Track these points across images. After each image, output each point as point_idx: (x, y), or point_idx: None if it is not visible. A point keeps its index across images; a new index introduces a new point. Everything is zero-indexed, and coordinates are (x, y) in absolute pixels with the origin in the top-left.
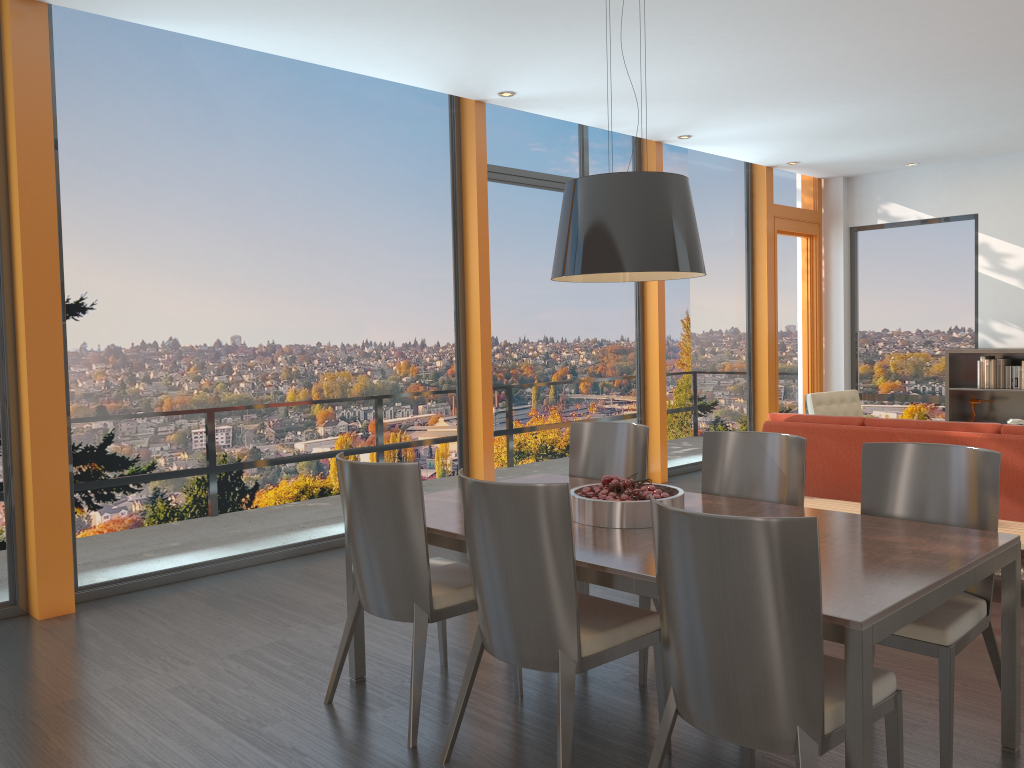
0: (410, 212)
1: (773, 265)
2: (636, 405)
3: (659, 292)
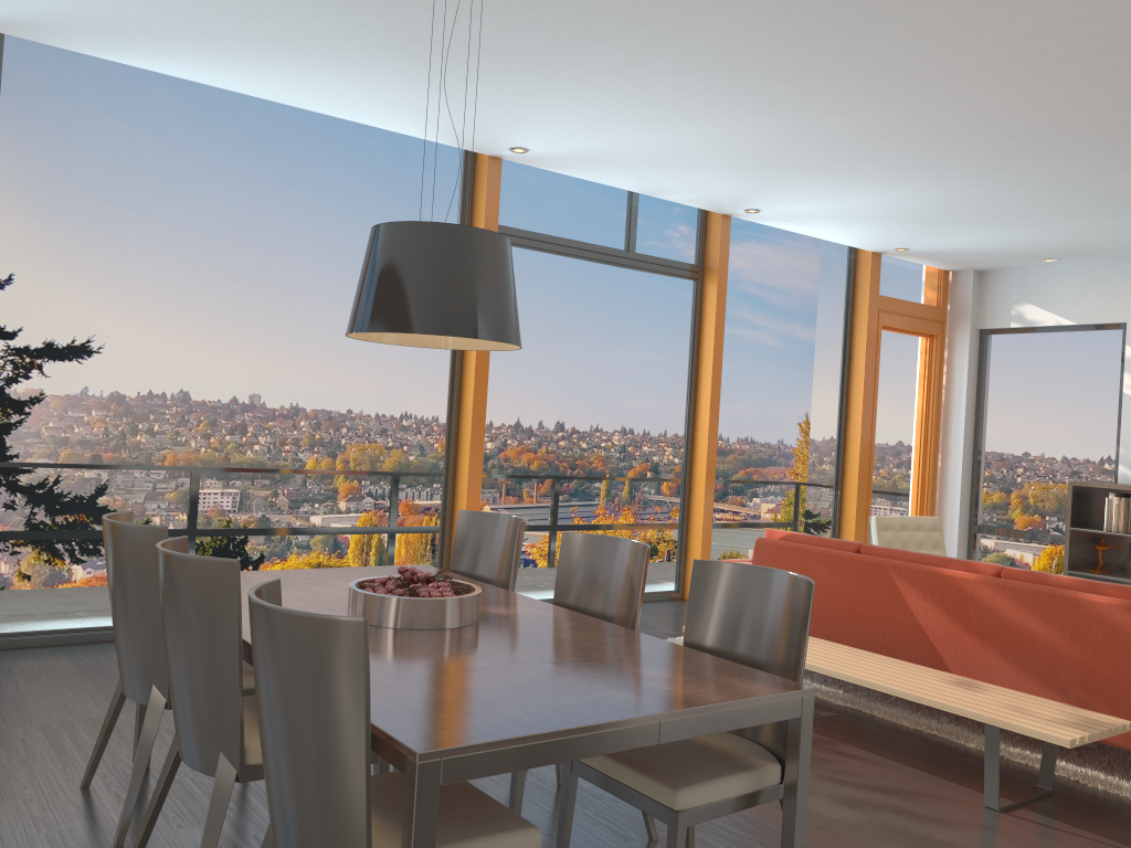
0: None
1: (874, 365)
2: (678, 510)
3: (713, 384)
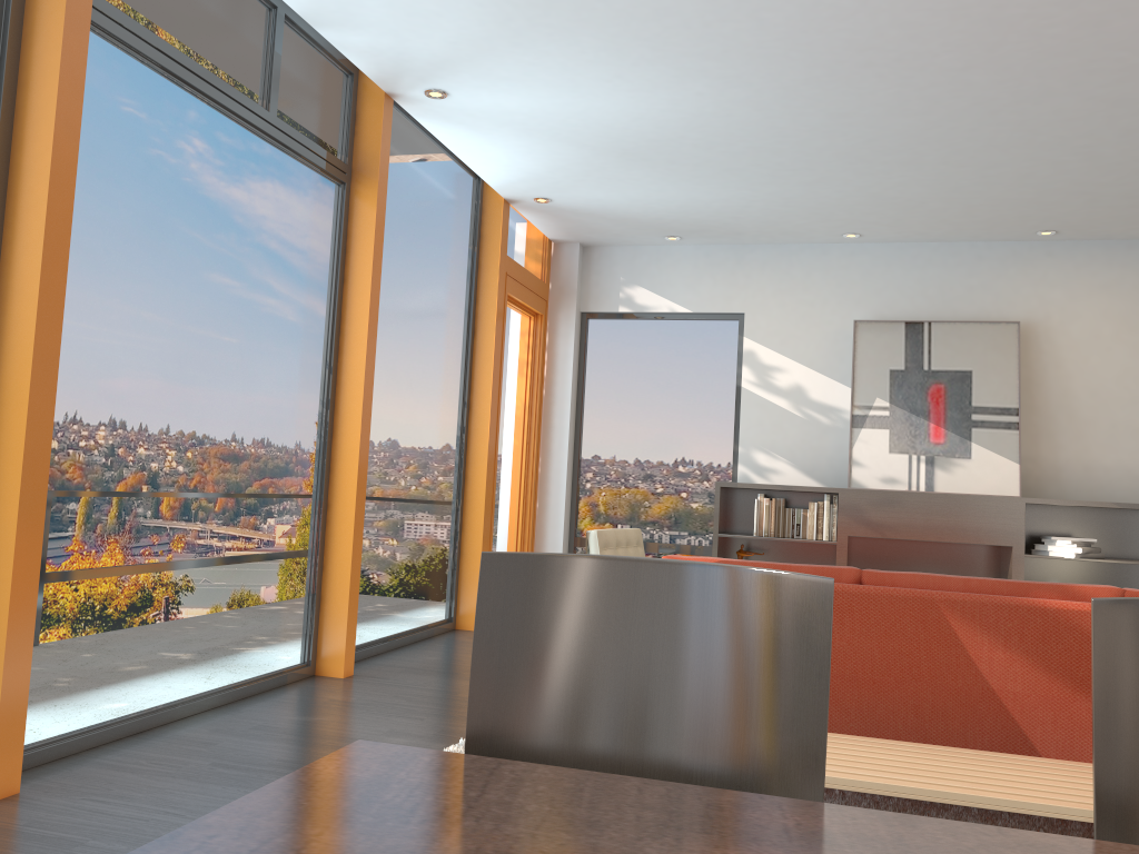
0: None
1: (501, 342)
2: (311, 537)
3: (369, 343)
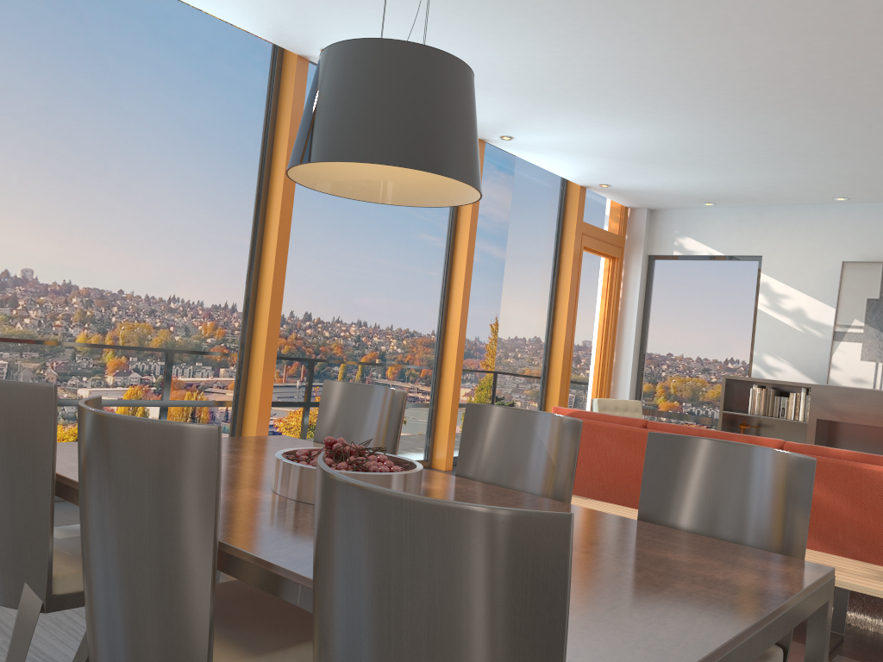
0: (212, 154)
1: (577, 278)
2: (430, 390)
3: (465, 283)
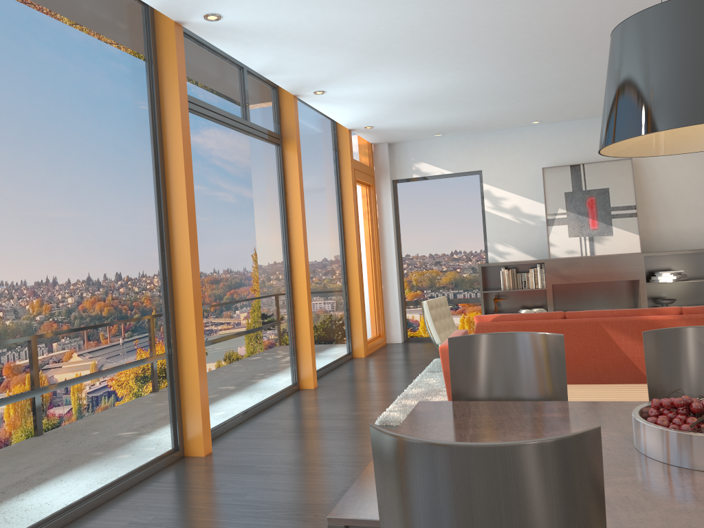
0: (115, 128)
1: (356, 205)
2: (289, 322)
3: (303, 223)
